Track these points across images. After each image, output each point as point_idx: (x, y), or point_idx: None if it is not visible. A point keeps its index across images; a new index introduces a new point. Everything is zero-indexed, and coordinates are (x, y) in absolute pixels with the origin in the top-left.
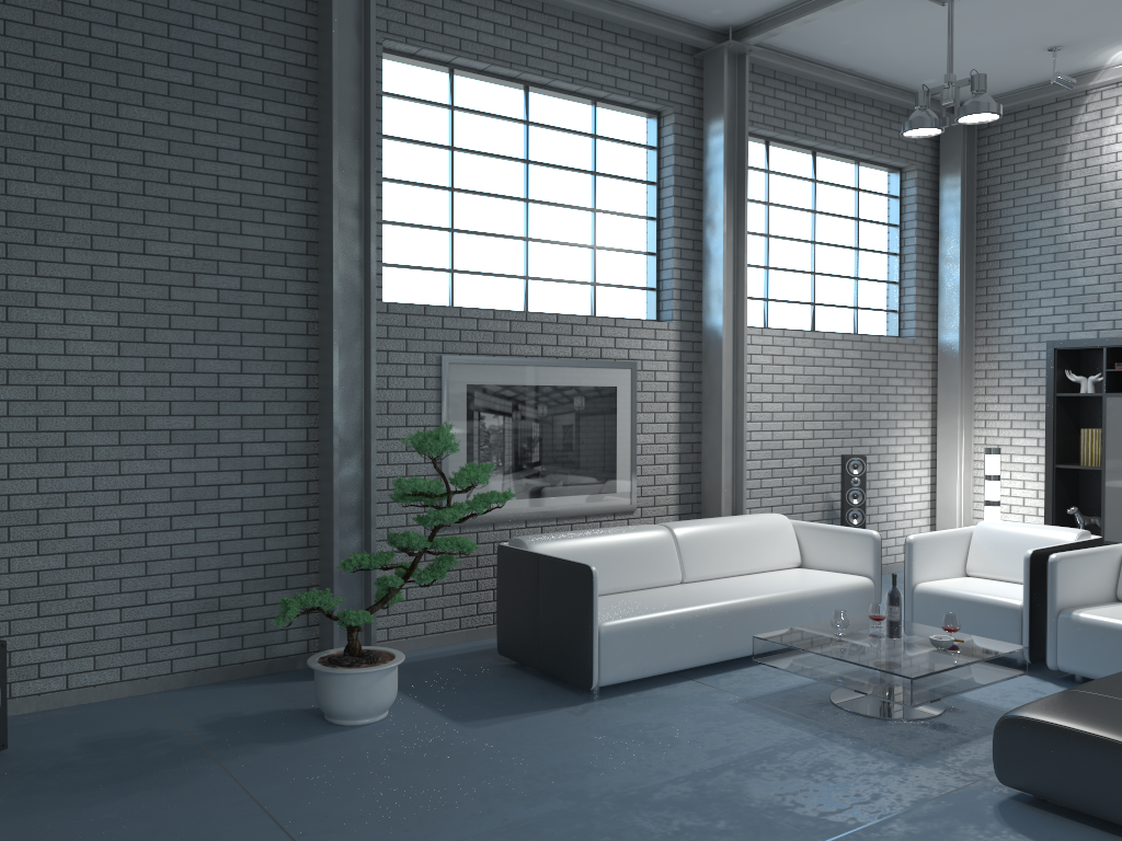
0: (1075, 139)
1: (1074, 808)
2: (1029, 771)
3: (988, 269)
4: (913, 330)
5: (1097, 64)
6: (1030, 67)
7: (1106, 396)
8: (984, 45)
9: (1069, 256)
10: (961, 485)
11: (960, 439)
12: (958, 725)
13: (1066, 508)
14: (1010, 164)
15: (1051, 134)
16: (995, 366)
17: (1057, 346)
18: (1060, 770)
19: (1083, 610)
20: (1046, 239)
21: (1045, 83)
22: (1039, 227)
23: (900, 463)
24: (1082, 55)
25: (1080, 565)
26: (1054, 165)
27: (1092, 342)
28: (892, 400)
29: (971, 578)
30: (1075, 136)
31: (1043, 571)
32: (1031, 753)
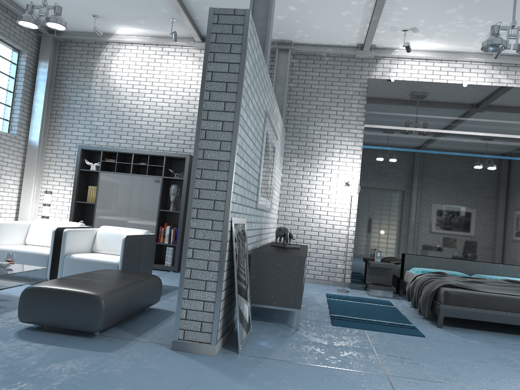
0: (101, 61)
1: (54, 326)
2: (35, 312)
3: (57, 110)
4: (16, 131)
5: (112, 31)
6: (85, 22)
7: (100, 172)
8: (65, 1)
9: (93, 111)
10: (32, 211)
11: (34, 188)
12: (6, 305)
13: (79, 221)
14: (72, 65)
15: (91, 56)
16: (55, 155)
17: (83, 148)
18: (50, 309)
19: (76, 254)
20: (84, 102)
21: (91, 33)
22: (82, 96)
23: (0, 196)
24: (106, 24)
25: (78, 235)
26: (91, 70)
27: (97, 148)
28: (0, 163)
29: (27, 245)
30: (101, 60)
31: (61, 237)
32: (37, 304)
